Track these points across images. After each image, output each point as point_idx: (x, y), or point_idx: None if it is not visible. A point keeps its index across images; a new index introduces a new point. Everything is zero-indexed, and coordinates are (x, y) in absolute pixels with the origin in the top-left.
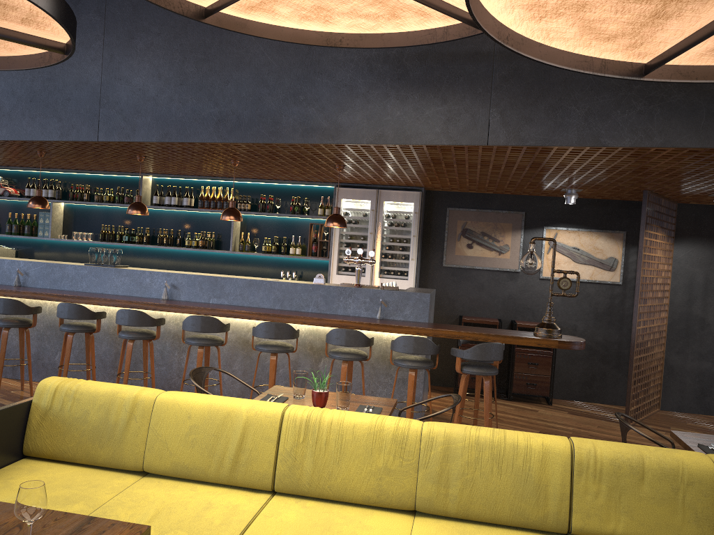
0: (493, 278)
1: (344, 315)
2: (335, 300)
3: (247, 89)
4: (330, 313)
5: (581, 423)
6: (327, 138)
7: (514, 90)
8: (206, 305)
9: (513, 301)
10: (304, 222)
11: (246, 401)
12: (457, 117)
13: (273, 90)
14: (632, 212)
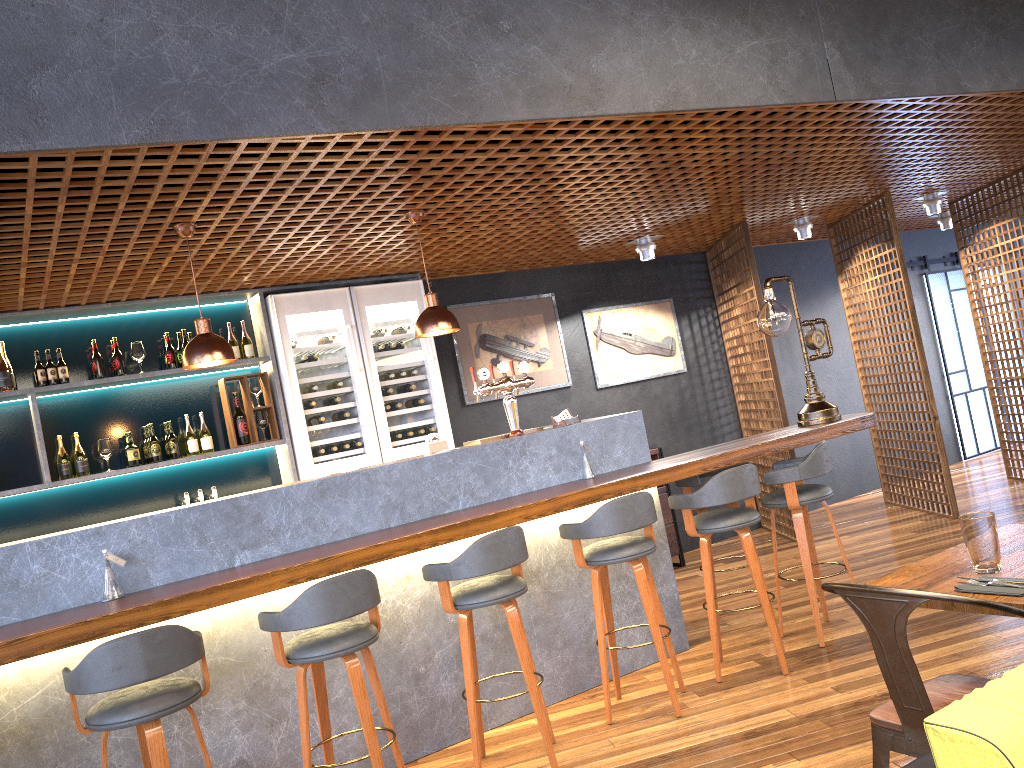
0: (539, 406)
1: (534, 492)
2: (500, 470)
3: (374, 6)
4: (498, 499)
5: (772, 563)
6: (580, 107)
7: (845, 14)
8: (269, 565)
9: None
10: (194, 384)
11: None
12: (783, 57)
13: (438, 8)
14: (669, 271)
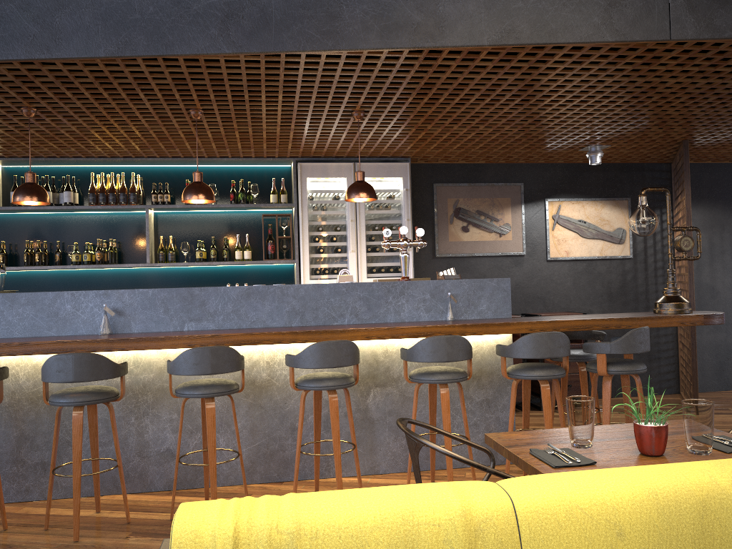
0: (495, 266)
1: (401, 322)
2: (381, 302)
3: None
4: (376, 323)
5: None
6: (423, 39)
7: None
8: (190, 333)
9: (521, 291)
10: (248, 216)
11: (702, 468)
12: (623, 1)
13: None
14: (633, 175)
